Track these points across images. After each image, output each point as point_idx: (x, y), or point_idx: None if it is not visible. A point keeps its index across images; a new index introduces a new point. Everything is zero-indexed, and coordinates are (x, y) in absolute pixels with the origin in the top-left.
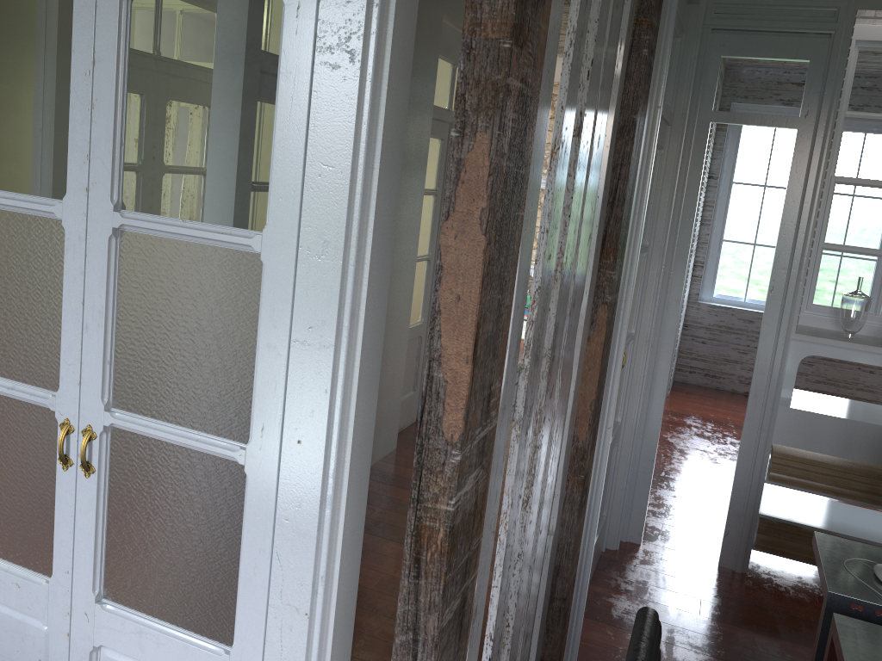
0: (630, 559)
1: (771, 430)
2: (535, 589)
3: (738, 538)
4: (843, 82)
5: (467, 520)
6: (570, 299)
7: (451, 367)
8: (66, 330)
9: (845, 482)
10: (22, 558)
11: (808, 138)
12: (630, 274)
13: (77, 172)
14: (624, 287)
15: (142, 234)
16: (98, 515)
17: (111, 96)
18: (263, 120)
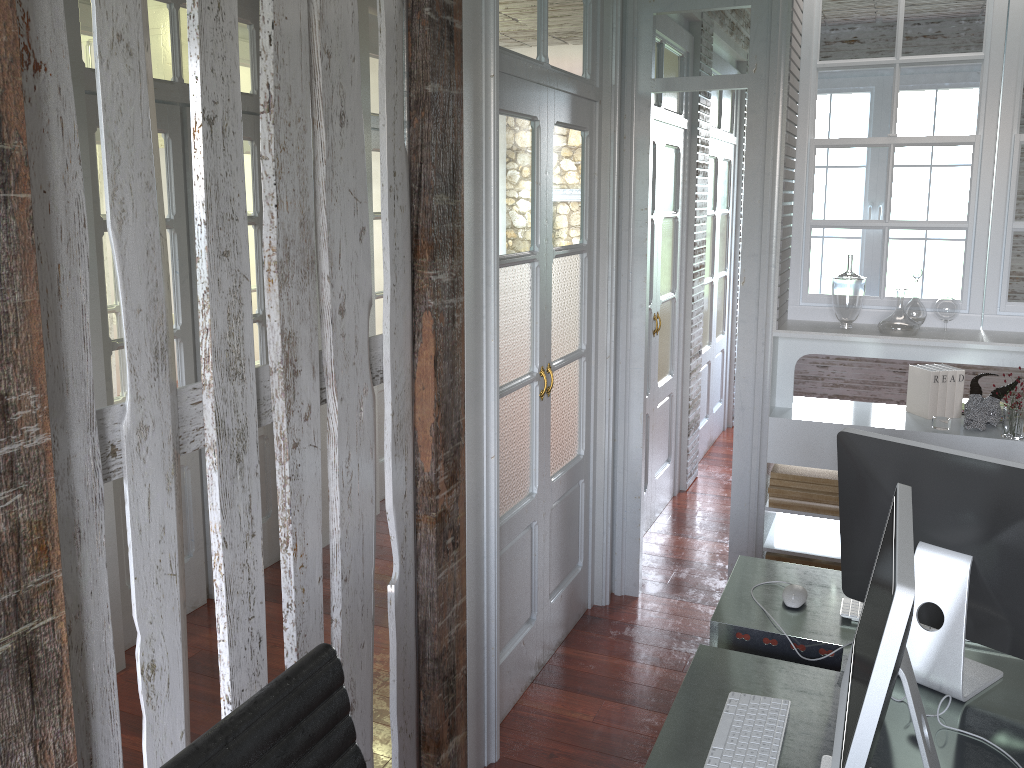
0: (618, 615)
1: (764, 447)
2: (358, 646)
3: None
4: (792, 25)
5: None
6: (329, 305)
7: None
8: None
9: None
10: None
11: (761, 98)
12: (488, 274)
13: None
14: (480, 290)
15: None
16: None
17: None
18: None
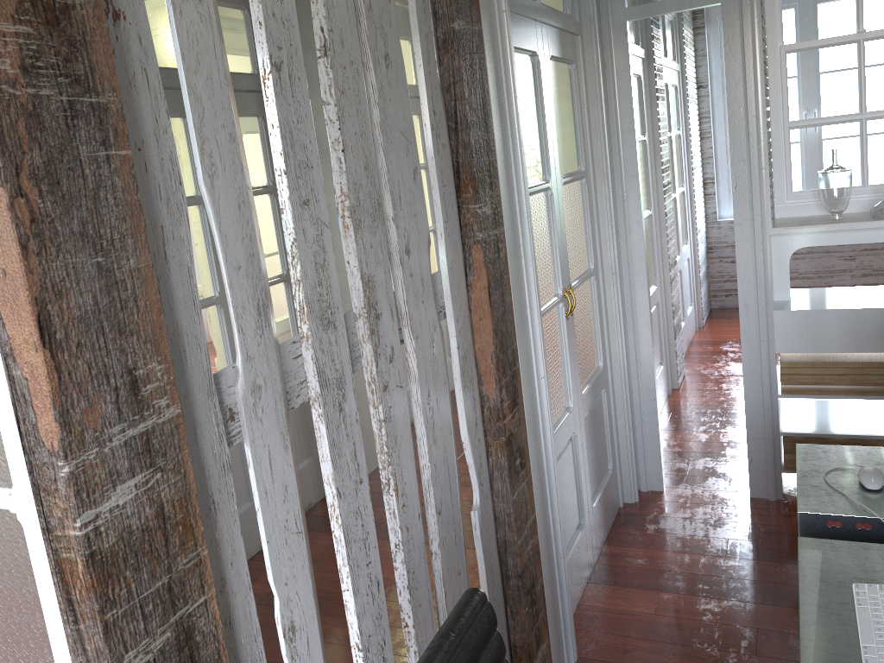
0: (650, 510)
1: (771, 340)
2: (456, 575)
3: (764, 463)
4: None
5: (141, 538)
6: (396, 246)
7: (26, 360)
8: None
9: (864, 378)
10: None
11: (734, 10)
12: (520, 204)
13: None
14: (515, 219)
15: None
16: None
17: None
18: None
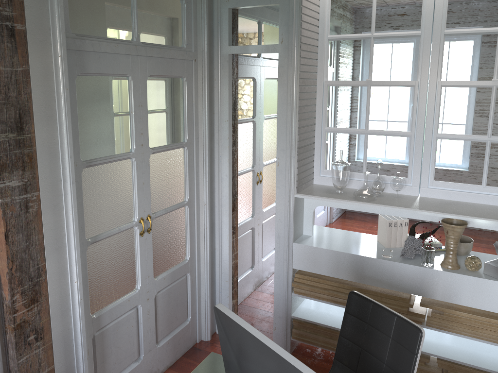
0: (212, 348)
1: (290, 260)
2: None
3: (281, 332)
4: (301, 16)
5: None
6: None
7: None
8: None
9: (336, 294)
10: None
11: (285, 58)
12: (66, 175)
13: None
14: (58, 185)
15: None
16: None
17: None
18: None
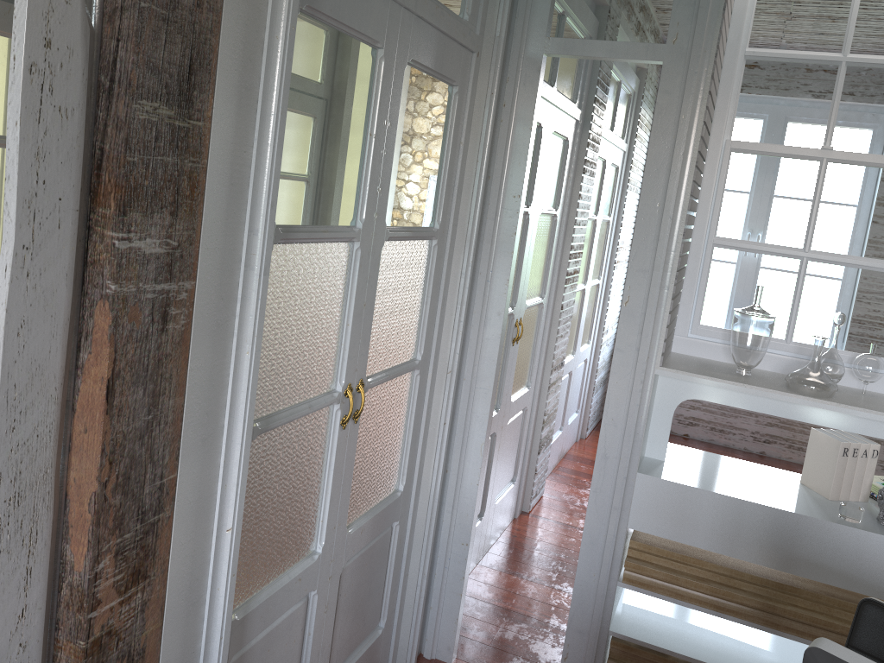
0: None
1: (626, 509)
2: None
3: None
4: None
5: None
6: None
7: None
8: None
9: (728, 593)
10: None
11: (678, 76)
12: (252, 251)
13: None
14: (234, 273)
15: None
16: None
17: None
18: None
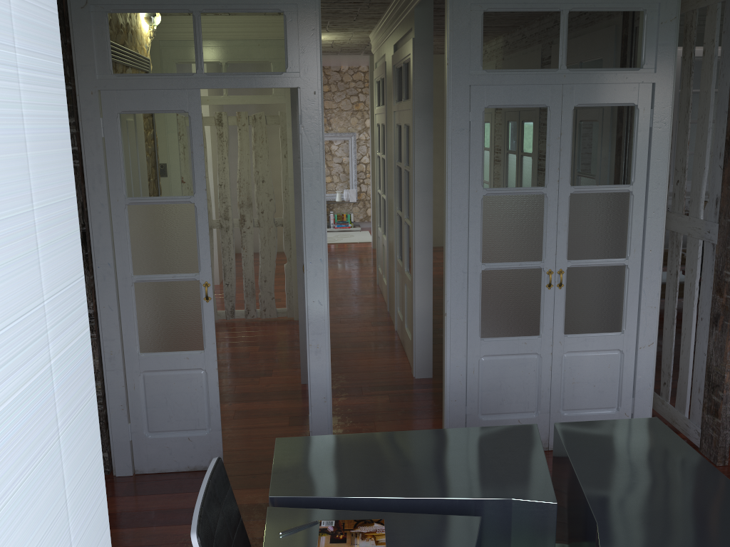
0: None
1: None
2: None
3: None
4: None
5: None
6: None
7: None
8: (549, 235)
9: None
10: (523, 332)
11: None
12: None
13: (553, 175)
14: None
15: (580, 193)
16: (563, 302)
17: (569, 146)
18: (629, 147)
